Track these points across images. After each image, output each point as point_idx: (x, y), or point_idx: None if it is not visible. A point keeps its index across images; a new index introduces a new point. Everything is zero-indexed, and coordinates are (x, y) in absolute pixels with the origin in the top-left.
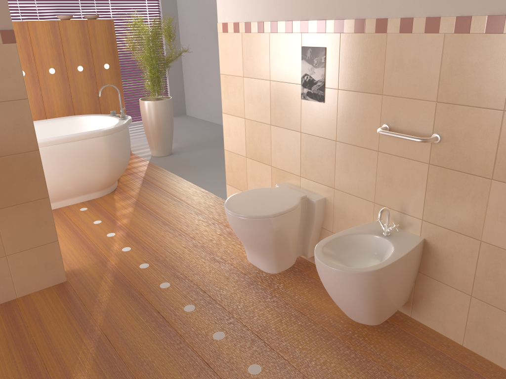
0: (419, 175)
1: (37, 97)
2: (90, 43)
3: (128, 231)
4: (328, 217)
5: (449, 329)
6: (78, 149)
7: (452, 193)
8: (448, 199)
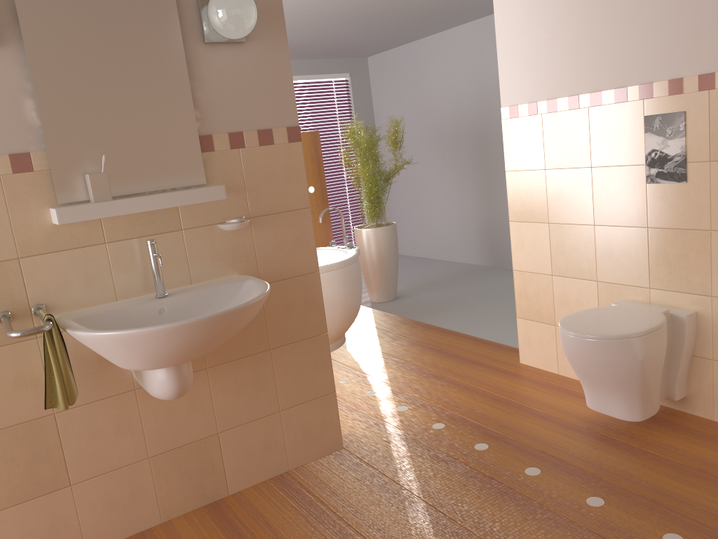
0: None
1: None
2: None
3: (392, 388)
4: (704, 338)
5: None
6: None
7: None
8: None
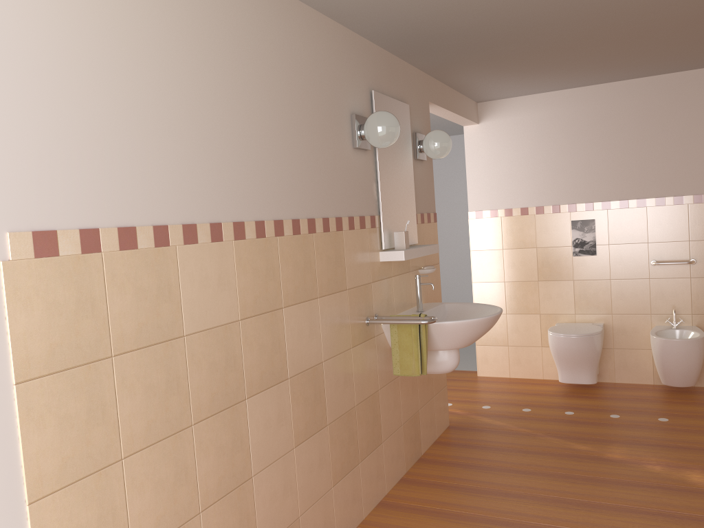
0: (684, 286)
1: None
2: None
3: None
4: (608, 337)
5: None
6: None
7: None
8: None
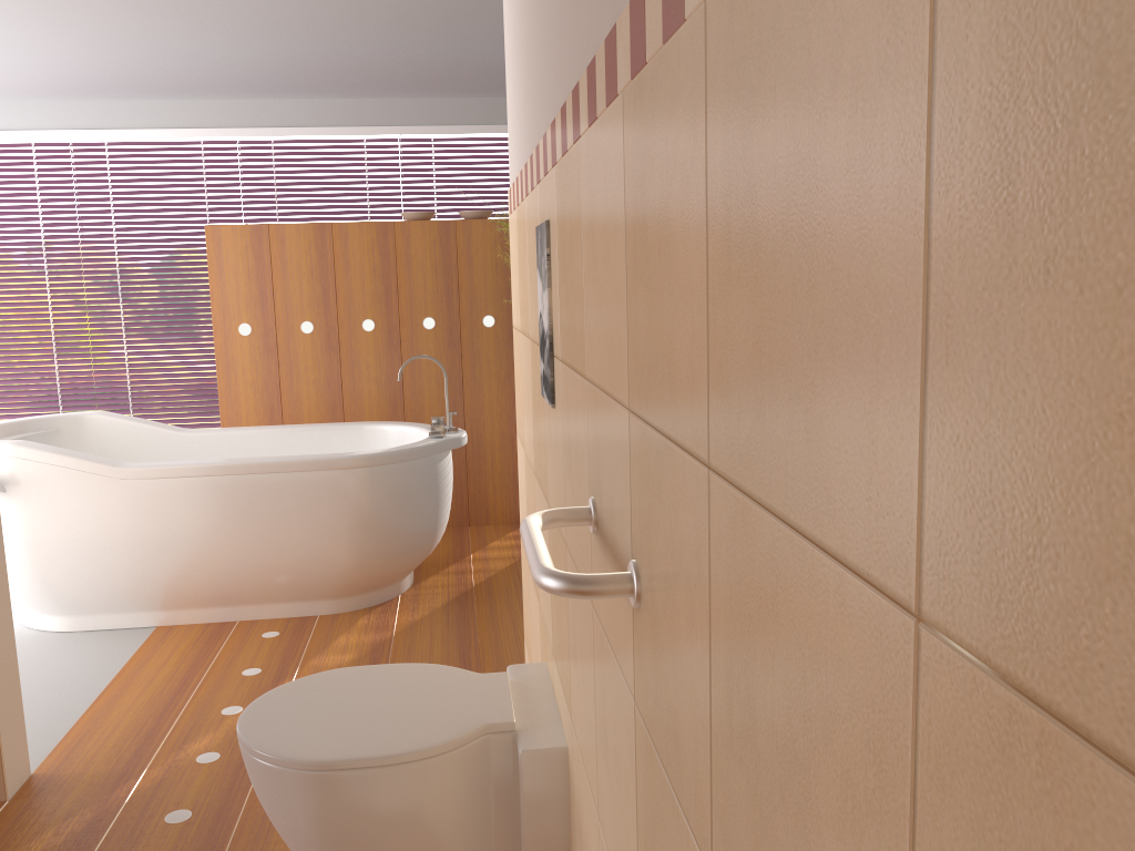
0: (628, 749)
1: (332, 378)
2: (458, 269)
3: None
4: (572, 824)
5: None
6: (283, 491)
7: None
8: None
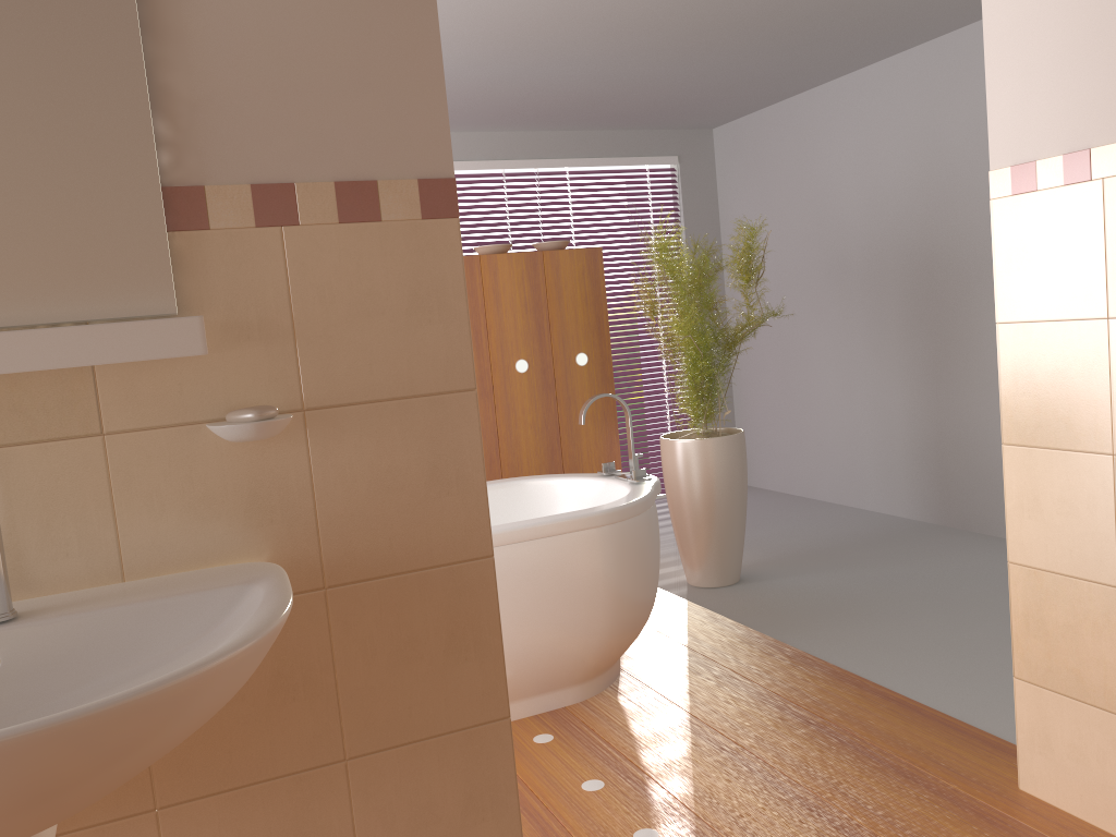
0: None
1: None
2: (547, 305)
3: (697, 827)
4: None
5: None
6: (536, 562)
7: None
8: None
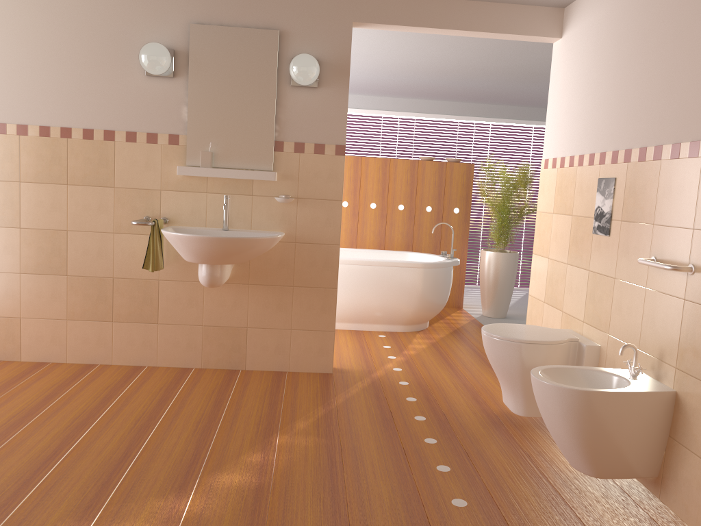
0: (676, 314)
1: (381, 230)
2: (445, 185)
3: (408, 359)
4: None
5: (691, 515)
6: (392, 275)
7: (700, 333)
8: (698, 341)
